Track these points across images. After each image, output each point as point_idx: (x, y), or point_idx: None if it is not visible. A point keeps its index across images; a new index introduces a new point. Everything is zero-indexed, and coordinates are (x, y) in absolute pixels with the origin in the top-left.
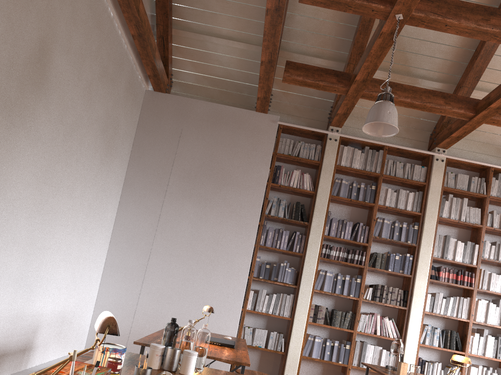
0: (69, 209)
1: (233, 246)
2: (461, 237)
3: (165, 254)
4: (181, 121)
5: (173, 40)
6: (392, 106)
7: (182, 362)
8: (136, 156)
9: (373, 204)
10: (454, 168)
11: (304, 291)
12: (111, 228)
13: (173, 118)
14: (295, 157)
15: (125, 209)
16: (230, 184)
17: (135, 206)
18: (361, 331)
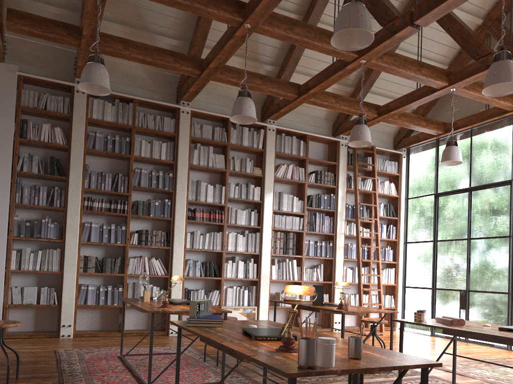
0: None
1: None
2: (213, 180)
3: None
4: None
5: None
6: (102, 67)
7: None
8: None
9: (129, 156)
10: (201, 119)
11: (70, 244)
12: None
13: None
14: (42, 111)
15: None
16: None
17: None
18: (132, 273)
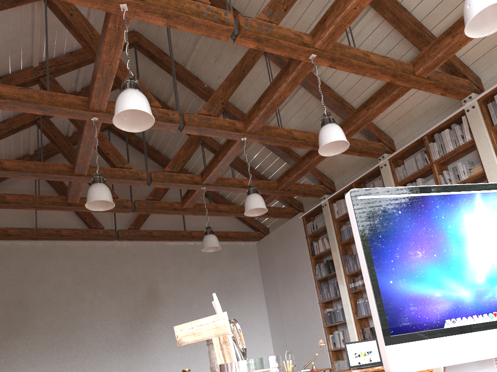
0: None
1: (310, 309)
2: None
3: (289, 331)
4: (270, 249)
5: None
6: (205, 237)
7: None
8: (264, 281)
9: None
10: (416, 153)
11: (348, 322)
12: (268, 327)
13: (268, 250)
14: (315, 232)
15: (270, 313)
16: (297, 271)
17: (272, 309)
18: None
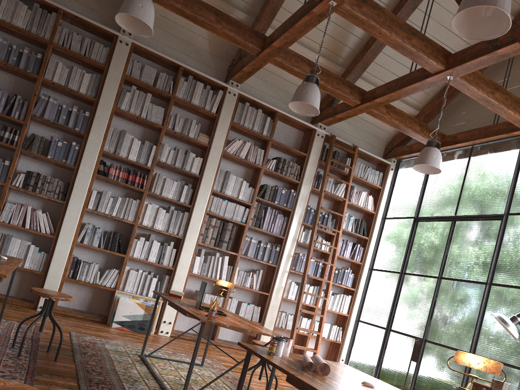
0: None
1: None
2: (146, 137)
3: None
4: None
5: None
6: None
7: None
8: None
9: (36, 76)
10: (149, 61)
11: None
12: None
13: None
14: None
15: None
16: None
17: None
18: (5, 222)
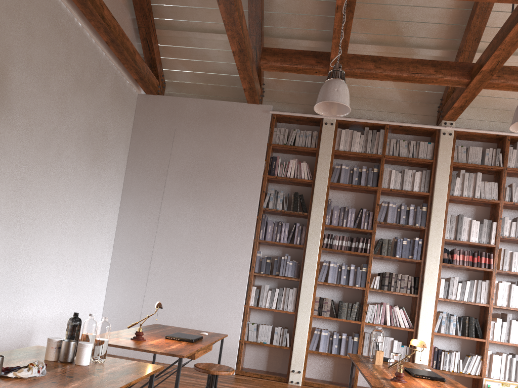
0: (54, 218)
1: (232, 242)
2: (479, 215)
3: (166, 255)
4: (174, 121)
5: (159, 40)
6: (341, 83)
7: (76, 353)
8: (133, 160)
9: (376, 188)
10: (468, 141)
11: (306, 283)
12: (113, 234)
13: (166, 119)
14: (290, 147)
15: (126, 214)
16: (226, 180)
17: (135, 210)
18: (369, 322)
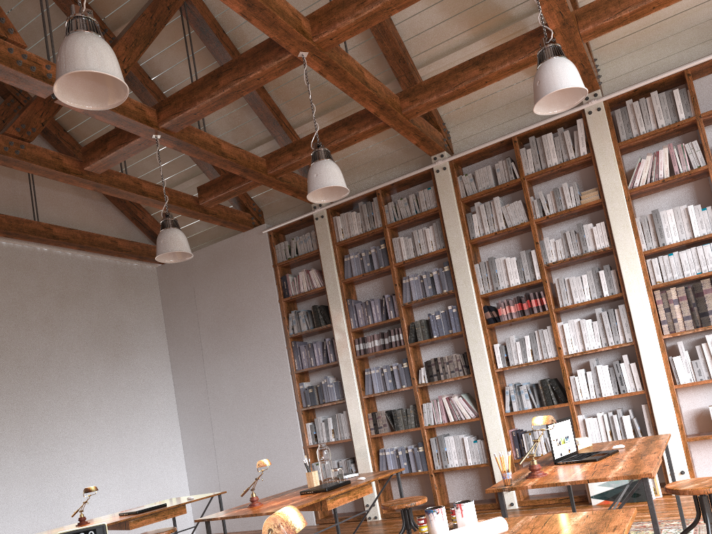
0: (79, 426)
1: (273, 383)
2: (527, 245)
3: (222, 418)
4: (190, 280)
5: (151, 210)
6: (166, 232)
7: None
8: (171, 334)
9: (388, 267)
10: (484, 160)
11: (351, 403)
12: (175, 413)
13: (184, 281)
14: (294, 259)
15: (180, 389)
16: (249, 320)
17: (186, 383)
18: (431, 424)
